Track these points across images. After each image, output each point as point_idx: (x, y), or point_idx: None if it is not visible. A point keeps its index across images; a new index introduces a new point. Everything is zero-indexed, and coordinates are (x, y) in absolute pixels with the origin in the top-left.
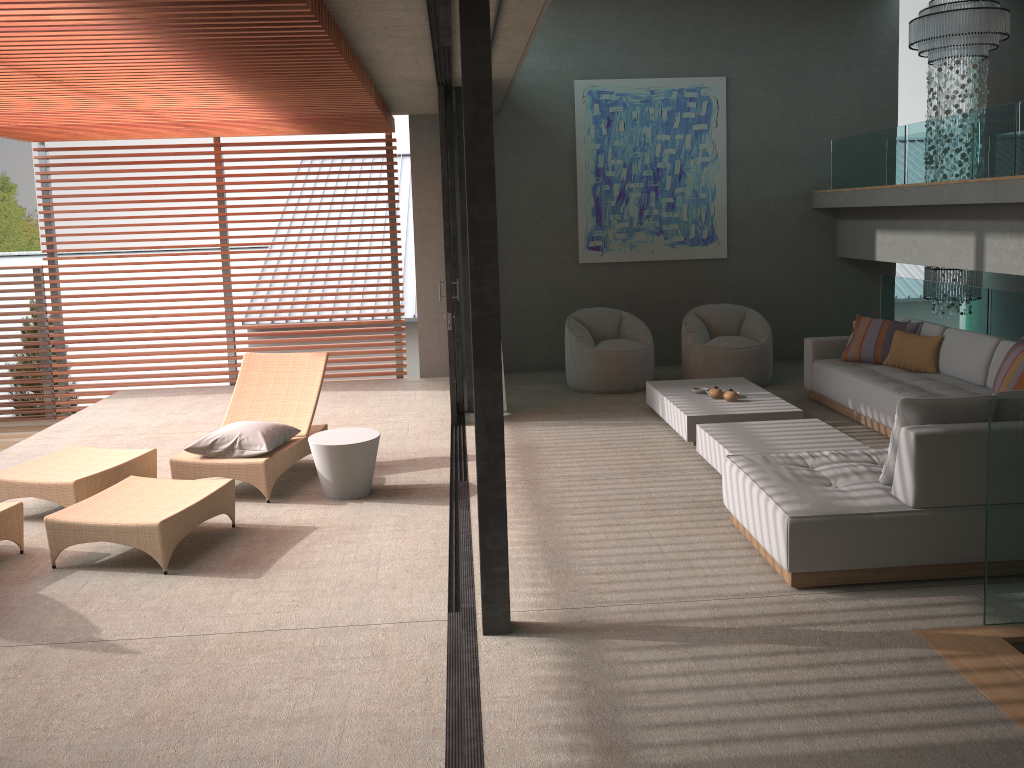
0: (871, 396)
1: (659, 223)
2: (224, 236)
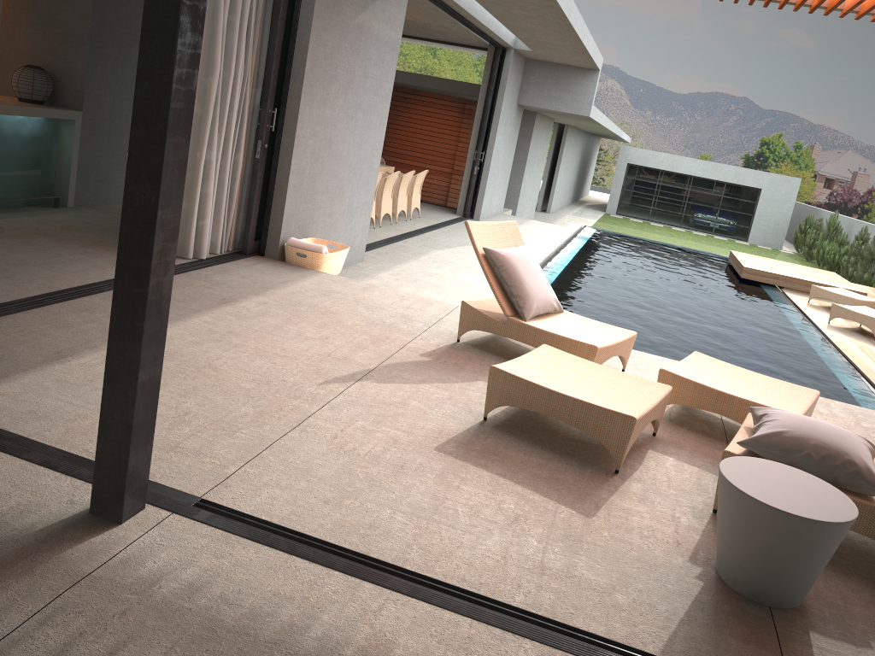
0: None
1: None
2: None
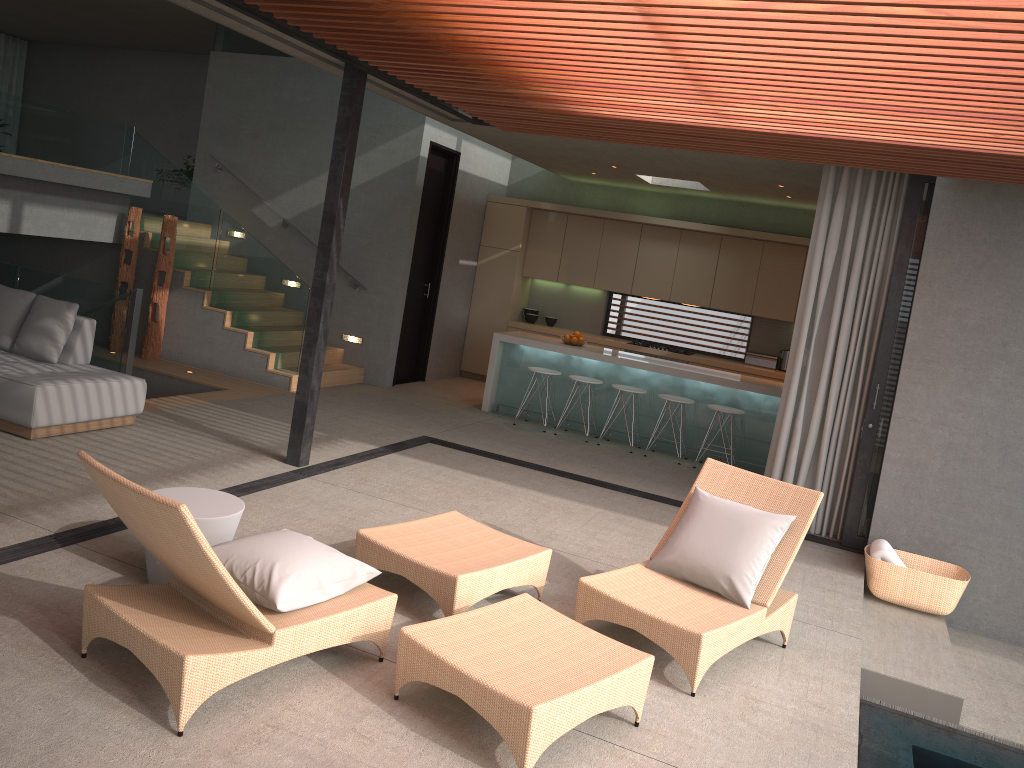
0: None
1: None
2: None
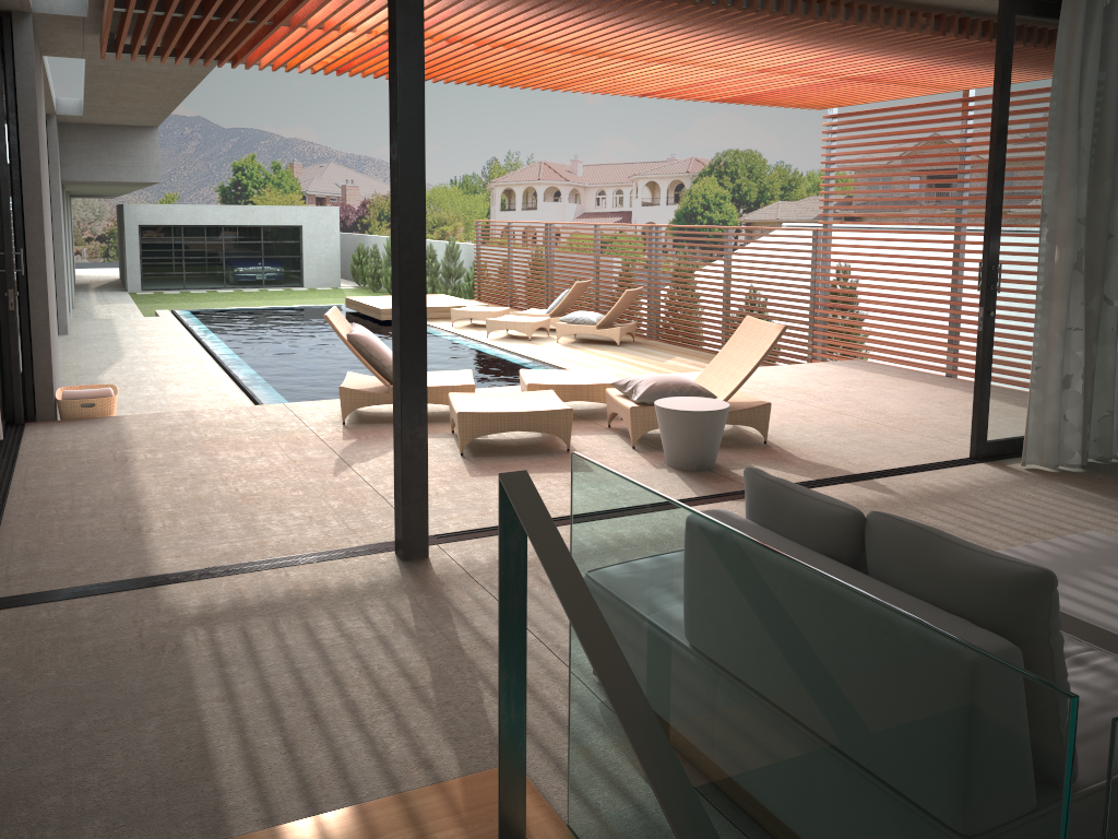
0: None
1: None
2: (957, 205)
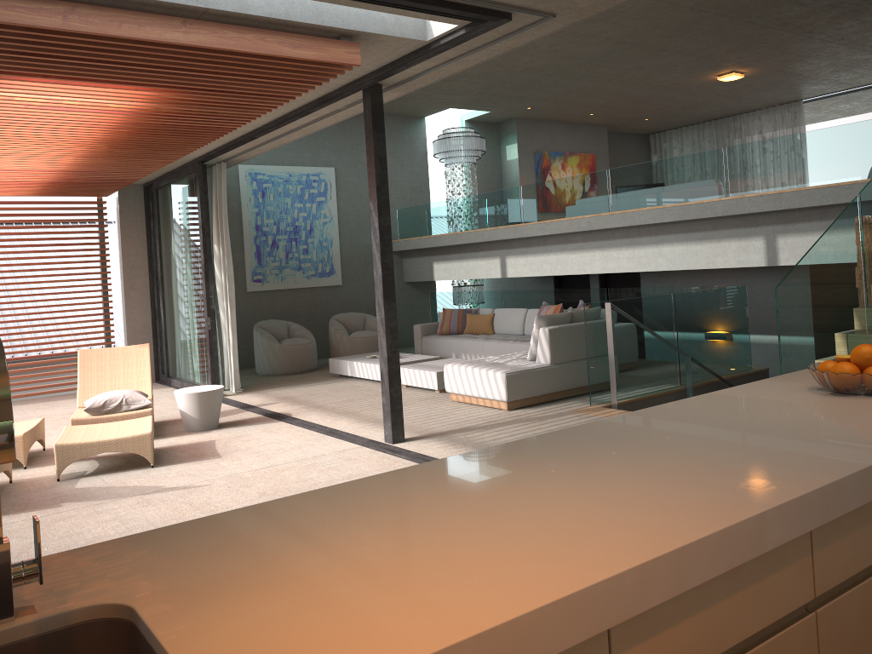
0: (469, 347)
1: (299, 262)
2: None
